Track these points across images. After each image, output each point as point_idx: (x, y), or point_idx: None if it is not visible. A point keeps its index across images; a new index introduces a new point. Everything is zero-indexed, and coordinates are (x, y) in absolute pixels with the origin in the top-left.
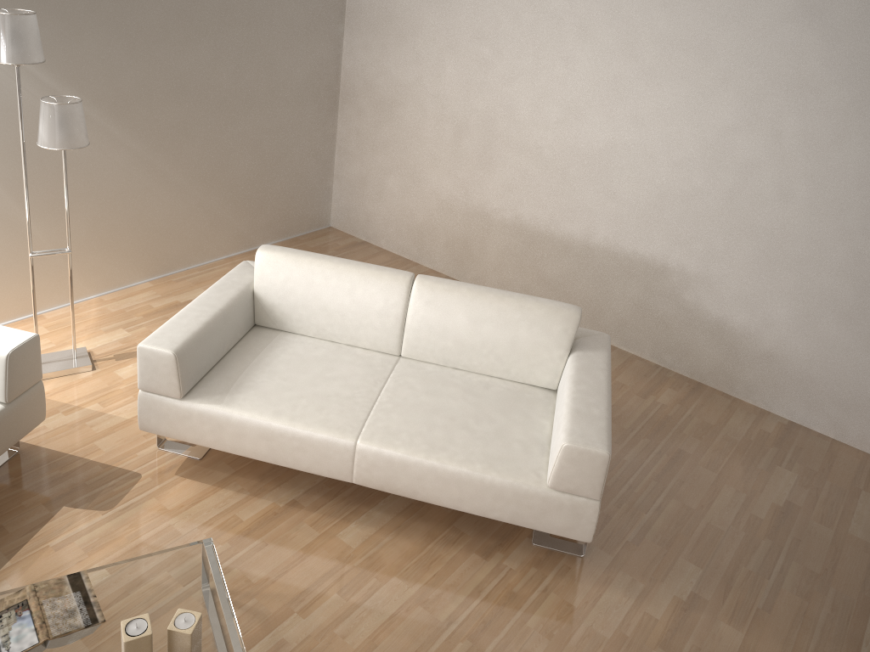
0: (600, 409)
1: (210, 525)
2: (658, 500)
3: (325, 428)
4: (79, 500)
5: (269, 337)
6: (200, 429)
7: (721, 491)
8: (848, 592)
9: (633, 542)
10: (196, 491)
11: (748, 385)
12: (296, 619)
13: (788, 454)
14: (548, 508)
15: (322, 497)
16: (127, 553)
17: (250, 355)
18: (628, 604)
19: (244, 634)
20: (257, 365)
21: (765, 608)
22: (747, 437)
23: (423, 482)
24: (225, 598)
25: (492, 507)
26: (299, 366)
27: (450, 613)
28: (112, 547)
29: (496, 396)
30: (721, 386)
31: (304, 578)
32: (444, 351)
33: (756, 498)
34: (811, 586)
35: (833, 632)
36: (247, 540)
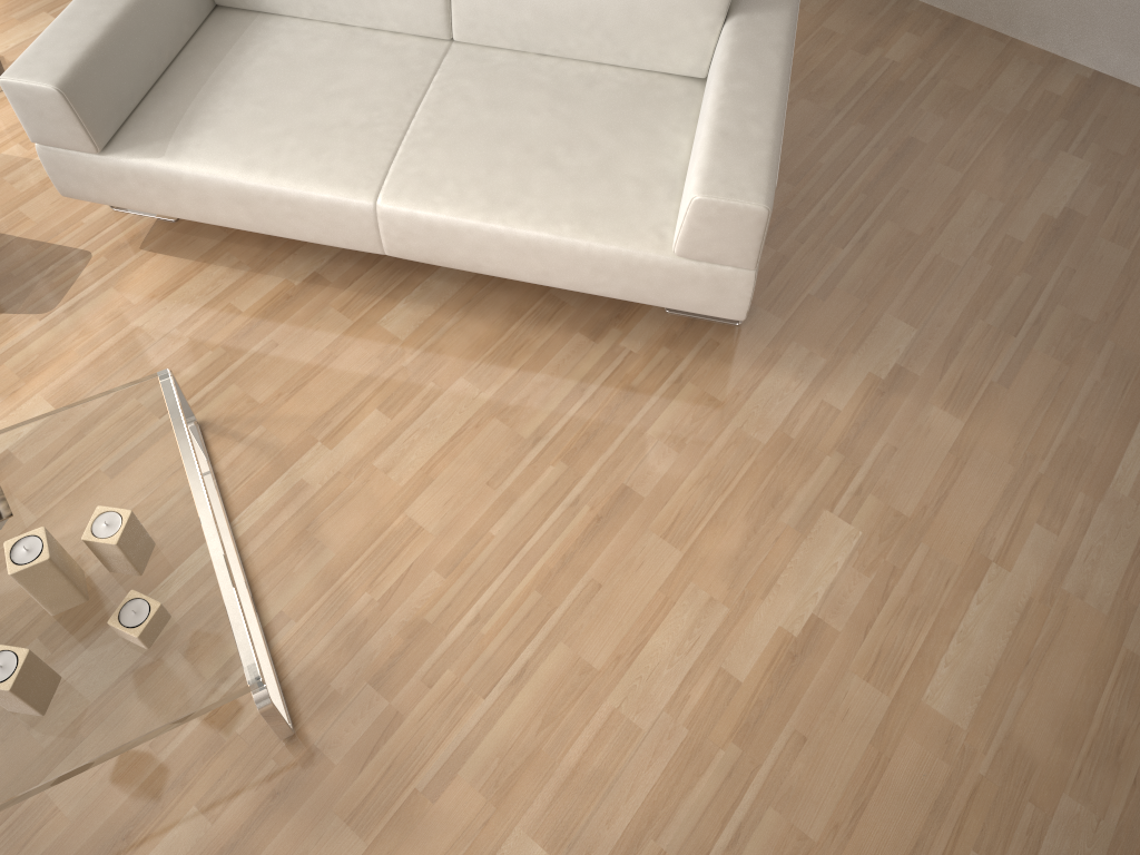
0: (763, 126)
1: (194, 324)
2: (864, 226)
3: (326, 184)
4: (5, 301)
5: (239, 27)
6: (144, 195)
7: (965, 203)
8: (1133, 346)
9: (817, 297)
10: (172, 272)
11: (1036, 20)
12: (320, 451)
13: (1083, 130)
14: (677, 281)
15: (357, 265)
16: (80, 375)
17: (207, 64)
18: (798, 392)
19: (248, 478)
20: (217, 82)
21: (1002, 381)
22: (1021, 107)
23: (486, 254)
24: (189, 462)
25: (593, 282)
26: (285, 77)
27: (539, 425)
28: (58, 367)
29: (605, 101)
30: (993, 22)
31: (331, 391)
32: (520, 30)
33: (1018, 209)
34: (1079, 341)
35: (1099, 410)
36: (249, 341)
